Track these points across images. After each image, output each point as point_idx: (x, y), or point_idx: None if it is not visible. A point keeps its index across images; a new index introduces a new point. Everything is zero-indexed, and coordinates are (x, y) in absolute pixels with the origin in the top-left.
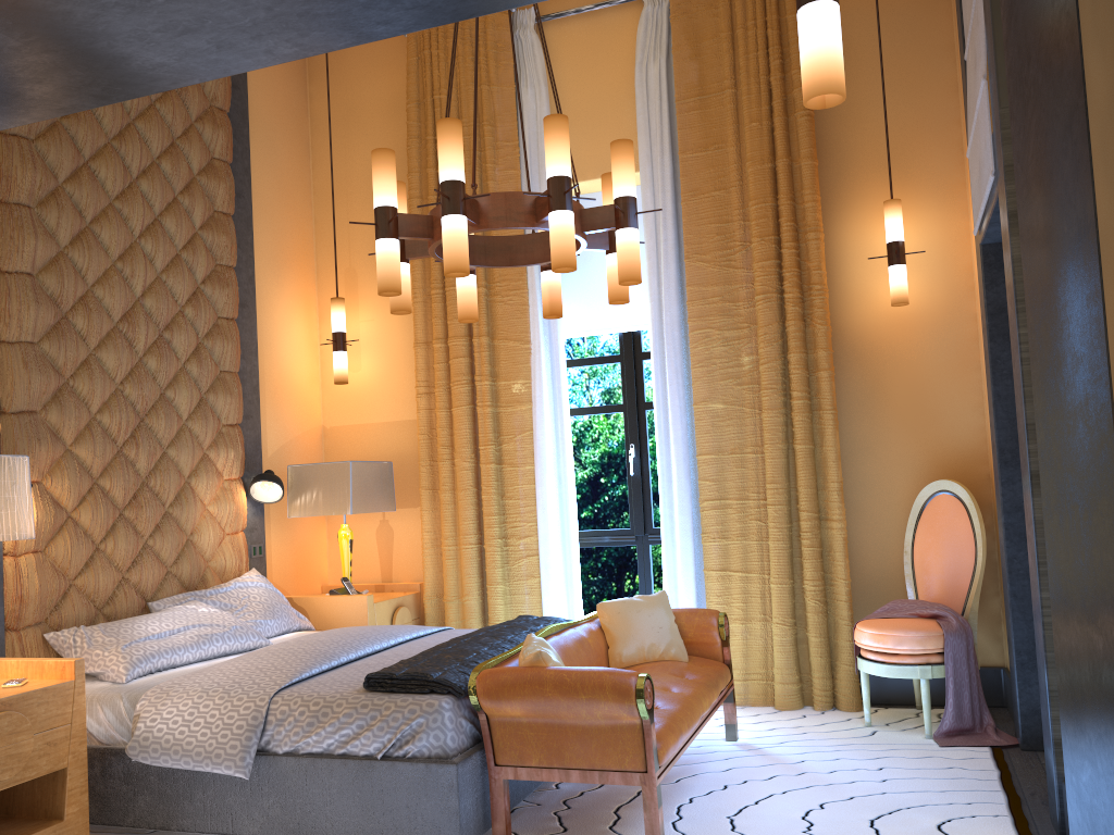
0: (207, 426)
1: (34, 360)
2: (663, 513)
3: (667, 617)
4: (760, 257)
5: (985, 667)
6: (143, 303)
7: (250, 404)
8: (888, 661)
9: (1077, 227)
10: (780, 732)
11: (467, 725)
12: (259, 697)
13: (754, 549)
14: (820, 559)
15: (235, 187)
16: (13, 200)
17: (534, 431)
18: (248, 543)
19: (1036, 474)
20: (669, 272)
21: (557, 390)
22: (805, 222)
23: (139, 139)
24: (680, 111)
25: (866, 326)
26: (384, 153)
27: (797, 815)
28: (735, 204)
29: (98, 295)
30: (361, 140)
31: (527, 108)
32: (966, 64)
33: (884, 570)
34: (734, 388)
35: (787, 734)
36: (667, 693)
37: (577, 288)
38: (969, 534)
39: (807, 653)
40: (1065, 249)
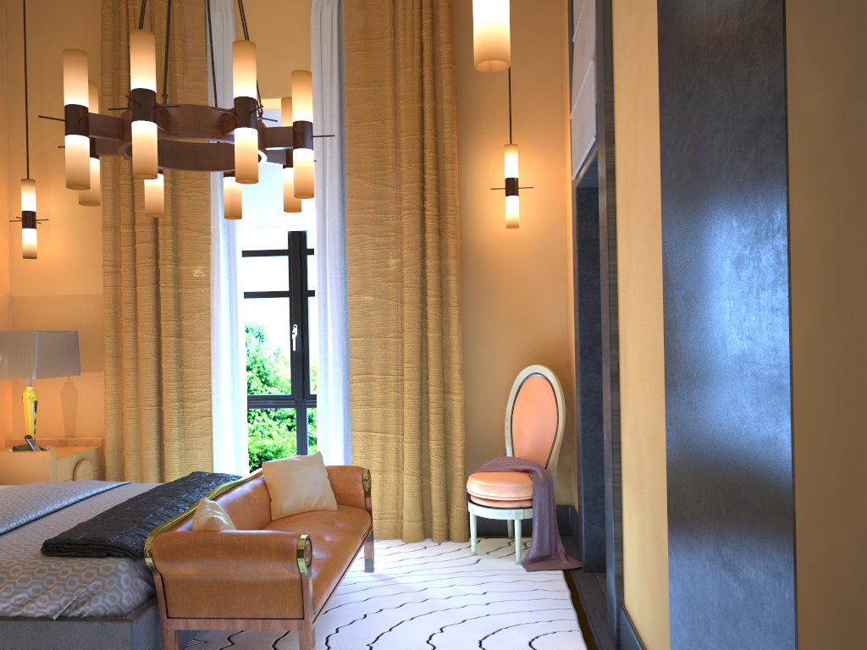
0: None
1: None
2: (319, 384)
3: (321, 473)
4: (408, 179)
5: (558, 505)
6: None
7: None
8: (492, 506)
9: (755, 227)
10: (407, 562)
11: (142, 584)
12: None
13: (392, 415)
14: (443, 424)
15: None
16: None
17: (211, 310)
18: None
19: (615, 374)
20: (333, 184)
21: (233, 277)
22: (444, 154)
23: None
24: (348, 50)
25: (486, 242)
26: (76, 54)
27: (423, 640)
28: (390, 134)
29: None
30: (56, 36)
31: (215, 28)
32: (574, 45)
33: (490, 432)
34: (382, 284)
35: (412, 564)
36: (321, 542)
37: (253, 190)
38: (554, 407)
39: (429, 497)
40: (732, 241)
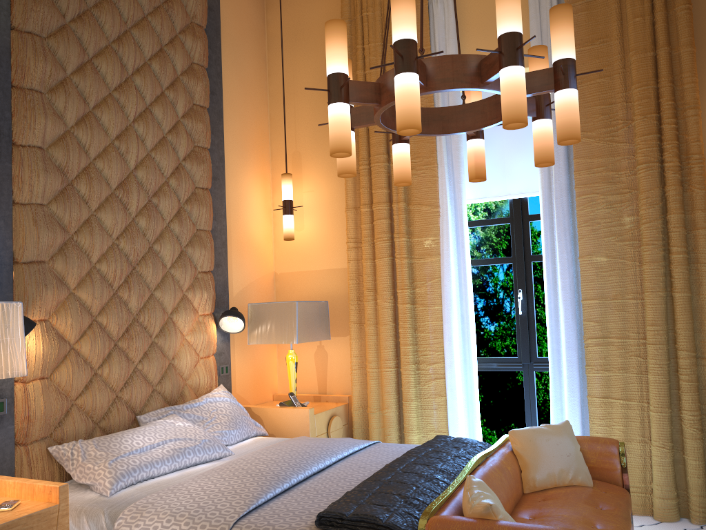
0: (186, 273)
1: (42, 219)
2: (551, 348)
3: (573, 445)
4: (643, 132)
5: None
6: (135, 175)
7: (220, 256)
8: None
9: None
10: None
11: None
12: (220, 526)
13: (634, 381)
14: (698, 392)
15: (210, 87)
16: (27, 86)
17: (442, 278)
18: (217, 364)
19: None
20: (558, 147)
21: (461, 245)
22: (684, 101)
23: (134, 43)
24: None
25: None
26: (337, 24)
27: None
28: (618, 89)
29: (98, 167)
30: (305, 53)
31: (437, 19)
32: None
33: None
34: (616, 244)
35: None
36: None
37: None
38: None
39: (683, 473)
40: None
